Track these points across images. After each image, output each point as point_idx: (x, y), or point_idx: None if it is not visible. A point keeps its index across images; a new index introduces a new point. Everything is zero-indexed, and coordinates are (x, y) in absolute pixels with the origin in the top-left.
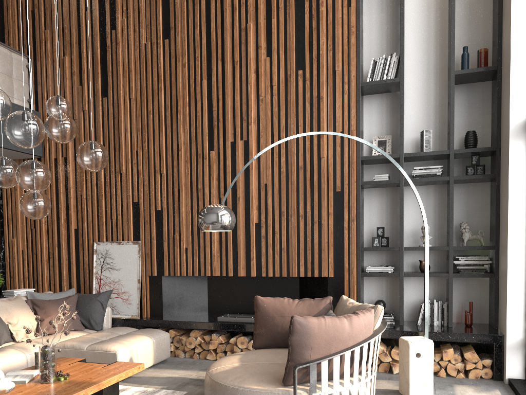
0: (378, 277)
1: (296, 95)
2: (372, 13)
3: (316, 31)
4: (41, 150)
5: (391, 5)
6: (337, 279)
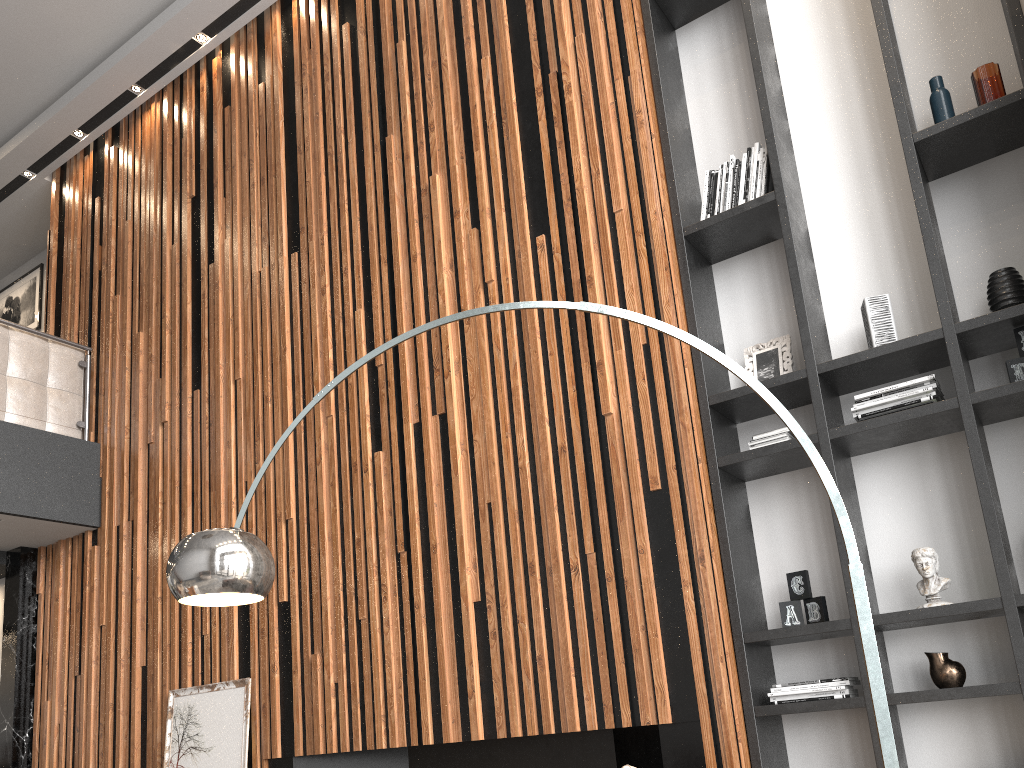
0: (825, 719)
1: (537, 291)
2: (704, 90)
3: (564, 147)
4: (96, 515)
5: (744, 61)
6: (685, 729)
